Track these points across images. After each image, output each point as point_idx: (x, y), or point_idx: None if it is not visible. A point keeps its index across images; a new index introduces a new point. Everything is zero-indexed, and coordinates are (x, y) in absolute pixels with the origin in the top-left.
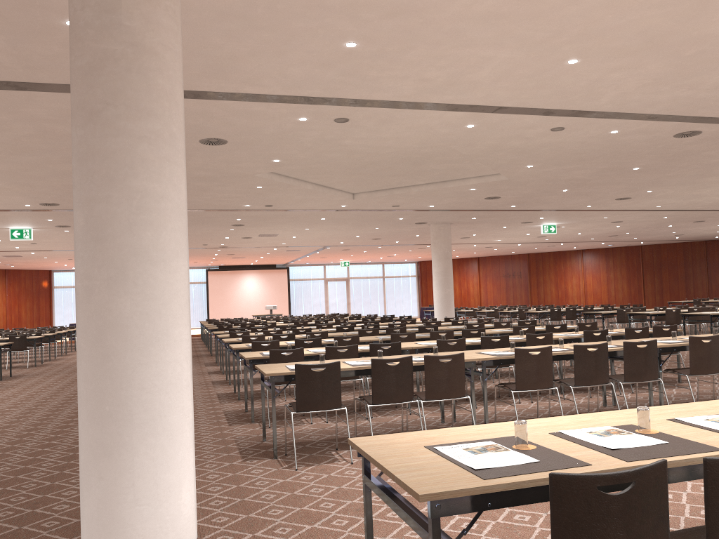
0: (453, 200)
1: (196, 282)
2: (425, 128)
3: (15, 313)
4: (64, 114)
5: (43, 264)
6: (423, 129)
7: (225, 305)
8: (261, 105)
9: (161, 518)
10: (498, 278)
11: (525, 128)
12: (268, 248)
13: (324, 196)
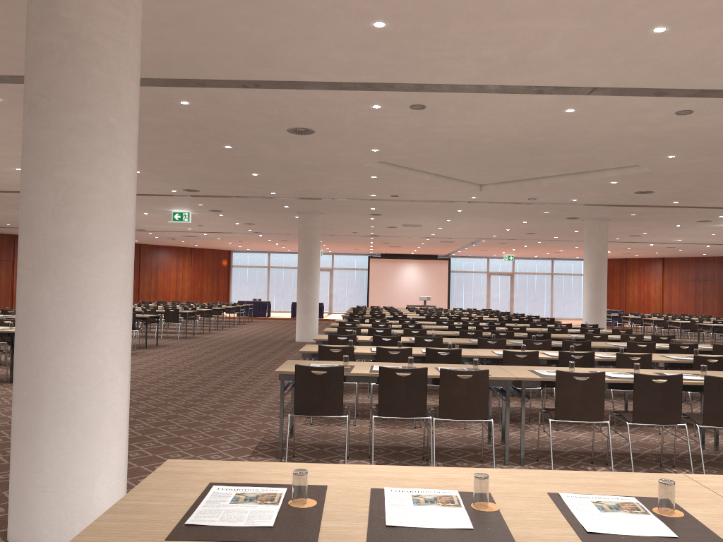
0: (597, 194)
1: (358, 268)
2: (517, 114)
3: (197, 287)
4: (151, 106)
5: (220, 244)
6: (516, 115)
7: (384, 293)
8: (325, 93)
9: (67, 508)
10: (686, 282)
11: (640, 111)
12: (419, 238)
13: (446, 187)
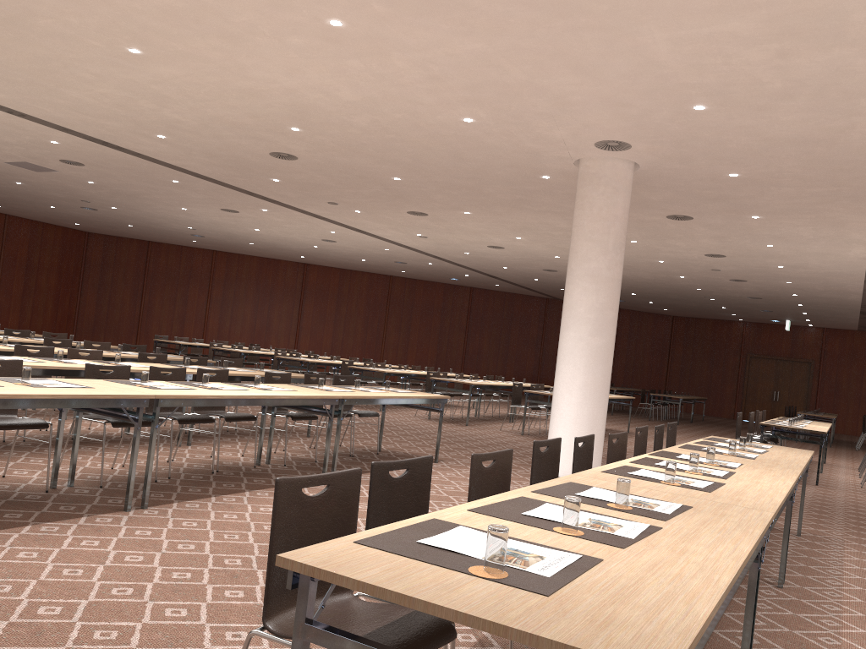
0: None
1: None
2: None
3: None
4: None
5: None
6: None
7: None
8: None
9: None
10: None
11: None
12: None
13: None
